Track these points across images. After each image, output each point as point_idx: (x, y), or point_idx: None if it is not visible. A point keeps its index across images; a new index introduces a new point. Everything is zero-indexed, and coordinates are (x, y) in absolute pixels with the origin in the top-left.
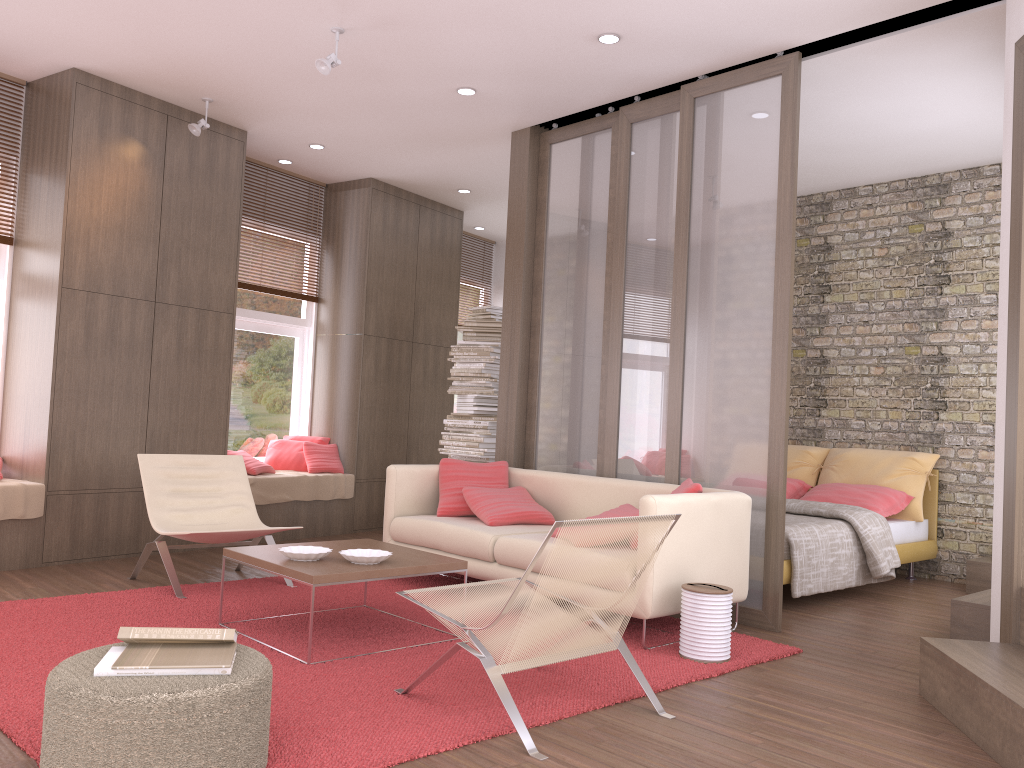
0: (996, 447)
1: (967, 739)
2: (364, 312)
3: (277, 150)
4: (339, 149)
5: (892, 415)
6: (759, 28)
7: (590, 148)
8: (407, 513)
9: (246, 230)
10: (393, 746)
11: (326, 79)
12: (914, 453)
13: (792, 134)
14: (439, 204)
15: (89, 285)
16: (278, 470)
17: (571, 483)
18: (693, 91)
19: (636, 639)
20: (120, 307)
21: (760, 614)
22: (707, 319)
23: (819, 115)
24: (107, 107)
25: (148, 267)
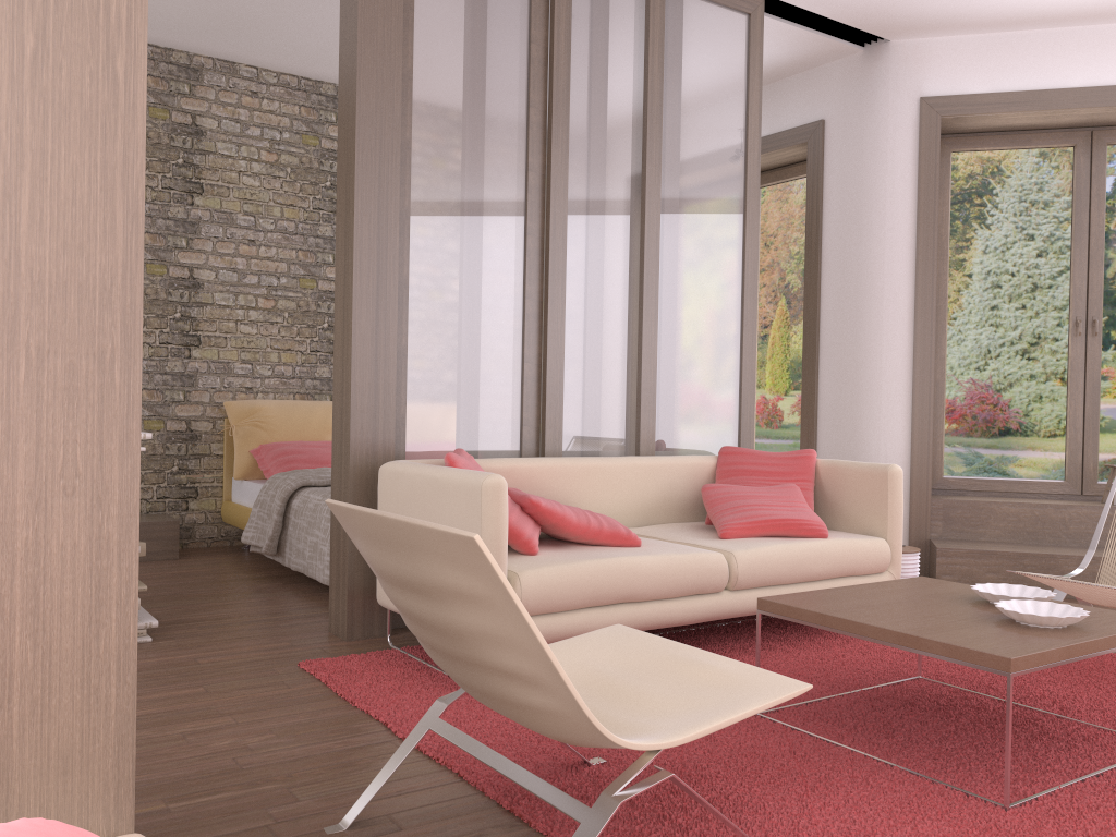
0: (884, 400)
1: None
2: None
3: None
4: None
5: None
6: None
7: None
8: None
9: None
10: None
11: None
12: None
13: (759, 85)
14: None
15: None
16: None
17: (579, 470)
18: None
19: None
20: None
21: None
22: (681, 262)
23: None
24: None
25: None
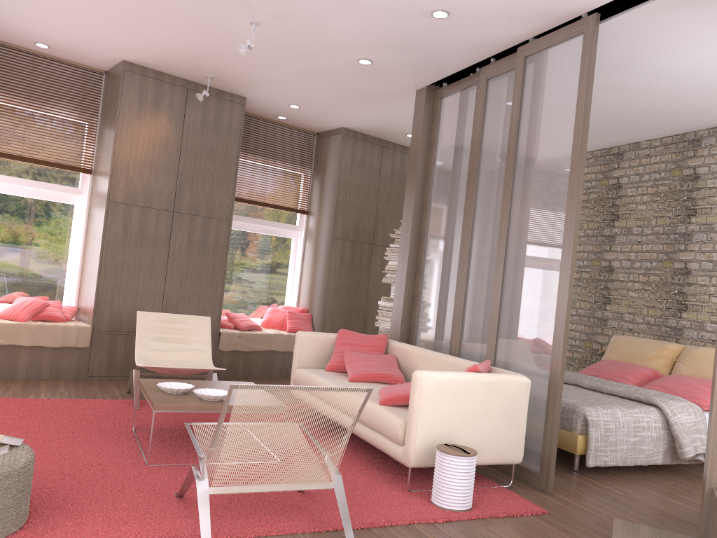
0: None
1: None
2: (333, 222)
3: (272, 109)
4: (310, 107)
5: None
6: None
7: (463, 100)
8: (308, 366)
9: (256, 164)
10: (115, 534)
11: (270, 58)
12: None
13: (587, 82)
14: (399, 145)
15: (127, 200)
16: (268, 328)
17: (420, 355)
18: (524, 51)
19: (413, 482)
20: (148, 214)
21: (537, 476)
22: (521, 233)
23: (651, 65)
24: (145, 85)
25: (169, 189)
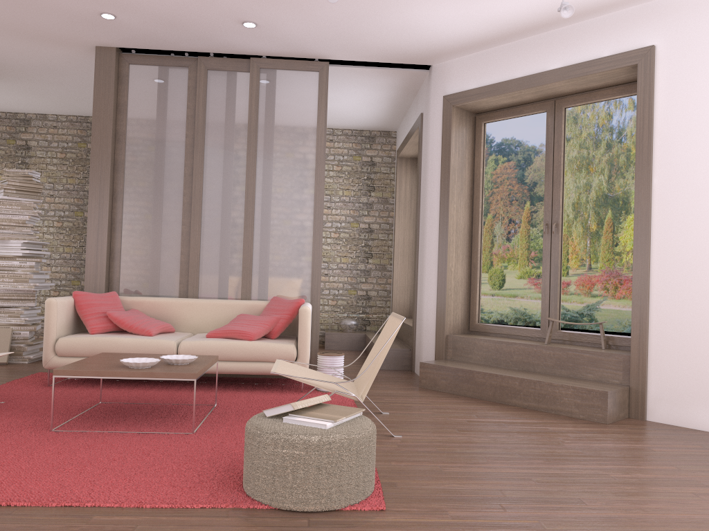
0: (427, 275)
1: (467, 397)
2: None
3: None
4: None
5: None
6: (325, 47)
7: (168, 76)
8: (61, 334)
9: None
10: None
11: None
12: None
13: (325, 107)
14: None
15: None
16: None
17: (180, 304)
18: (260, 63)
19: (285, 389)
20: None
21: None
22: (270, 203)
23: None
24: None
25: None
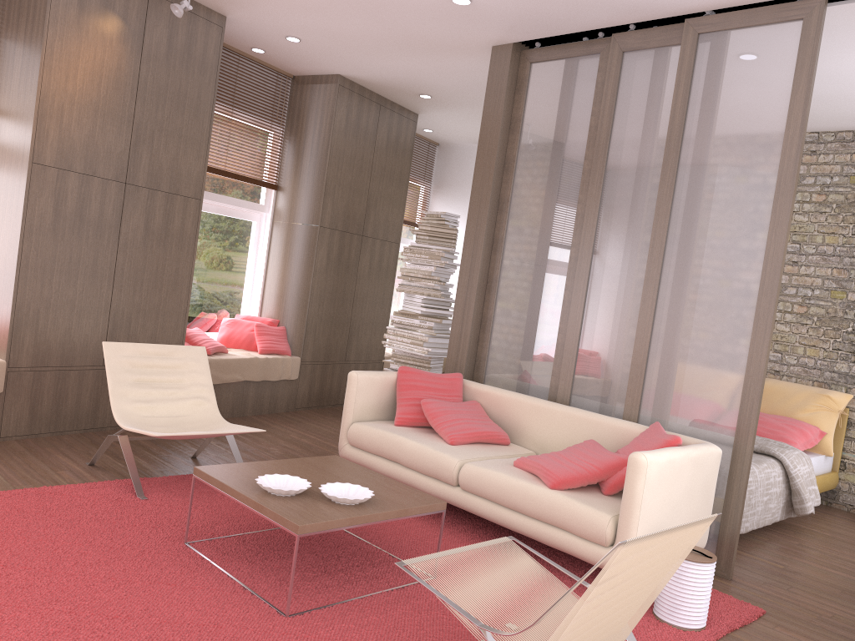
0: None
1: None
2: (322, 205)
3: (252, 38)
4: (315, 44)
5: (810, 352)
6: None
7: (574, 72)
8: (364, 418)
9: (215, 114)
10: None
11: None
12: (829, 391)
13: (807, 84)
14: (397, 105)
15: (60, 162)
16: (230, 348)
17: (528, 405)
18: (698, 26)
19: None
20: (90, 186)
21: None
22: (687, 262)
23: None
24: None
25: (120, 148)
